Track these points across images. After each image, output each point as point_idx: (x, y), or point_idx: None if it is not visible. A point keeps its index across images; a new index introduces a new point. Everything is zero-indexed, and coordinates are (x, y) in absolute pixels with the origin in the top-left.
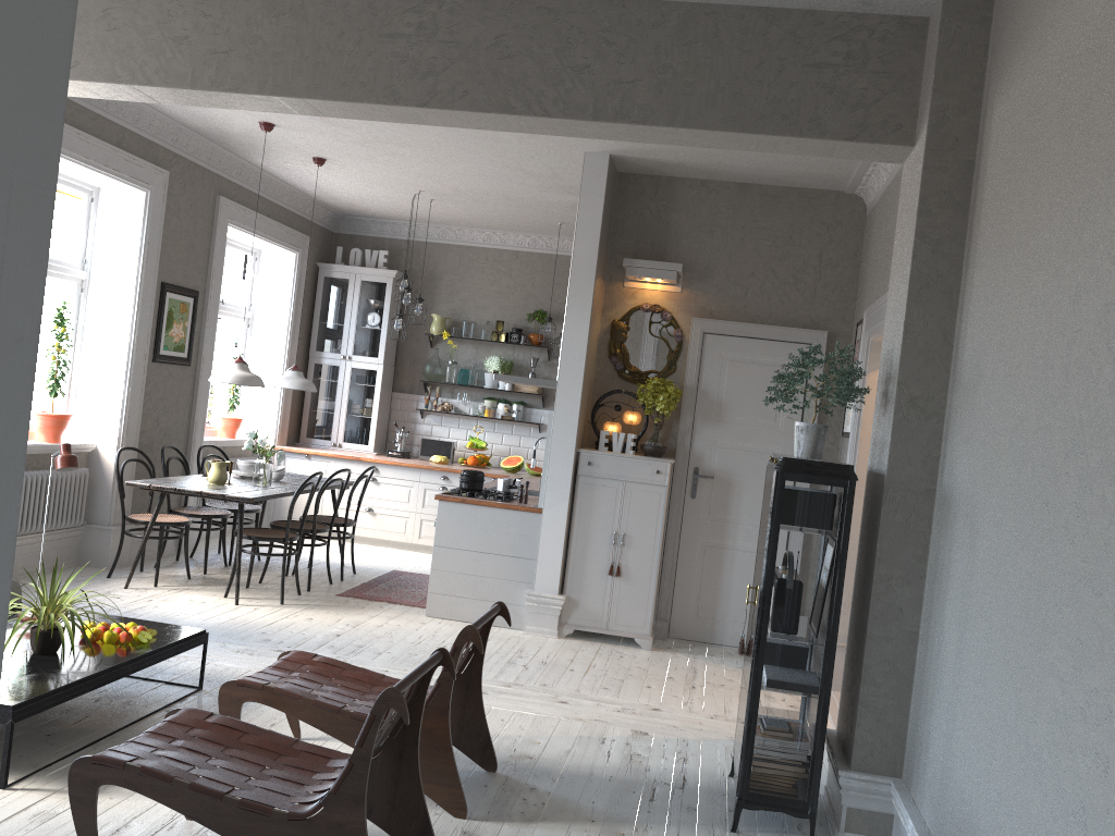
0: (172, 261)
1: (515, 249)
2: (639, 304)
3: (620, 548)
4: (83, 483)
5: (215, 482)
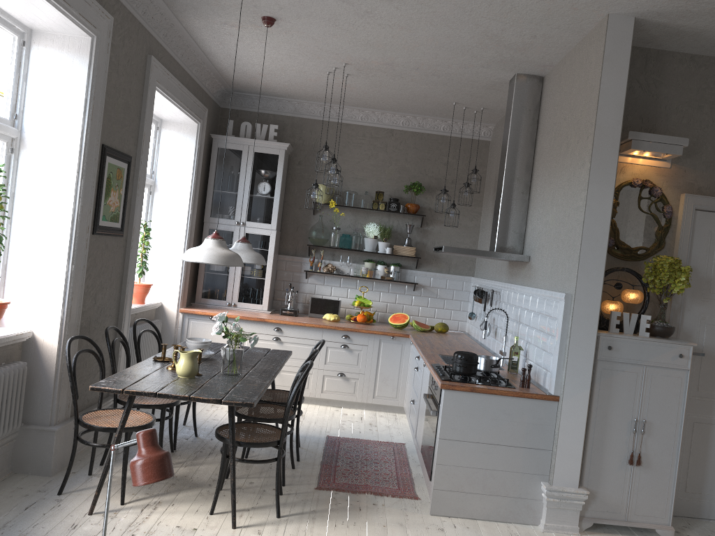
0: (111, 122)
1: (390, 128)
2: (628, 179)
3: (639, 435)
4: (21, 381)
5: (186, 376)
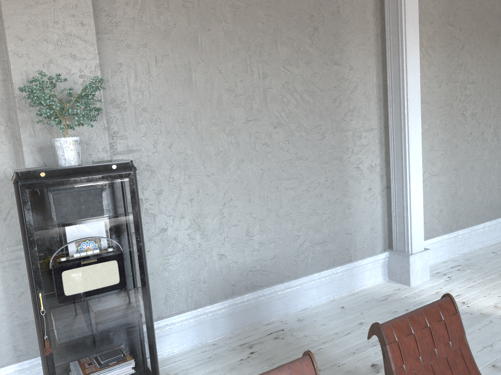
0: None
1: None
2: None
3: None
4: None
5: None
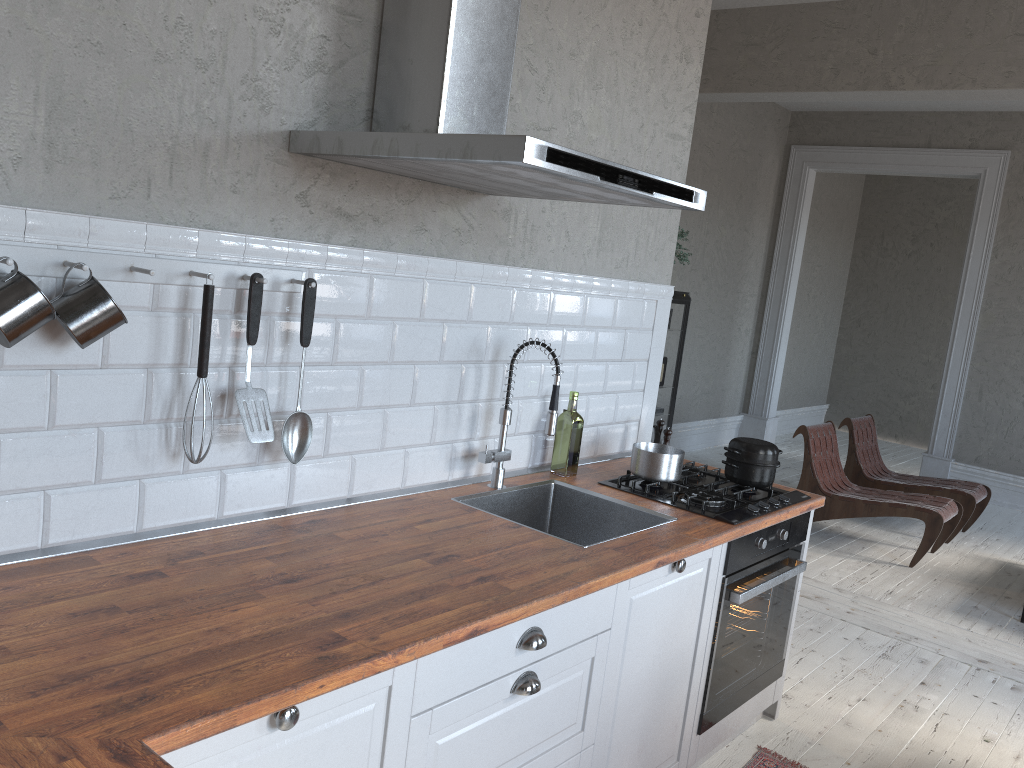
0: None
1: None
2: None
3: None
4: None
5: None
